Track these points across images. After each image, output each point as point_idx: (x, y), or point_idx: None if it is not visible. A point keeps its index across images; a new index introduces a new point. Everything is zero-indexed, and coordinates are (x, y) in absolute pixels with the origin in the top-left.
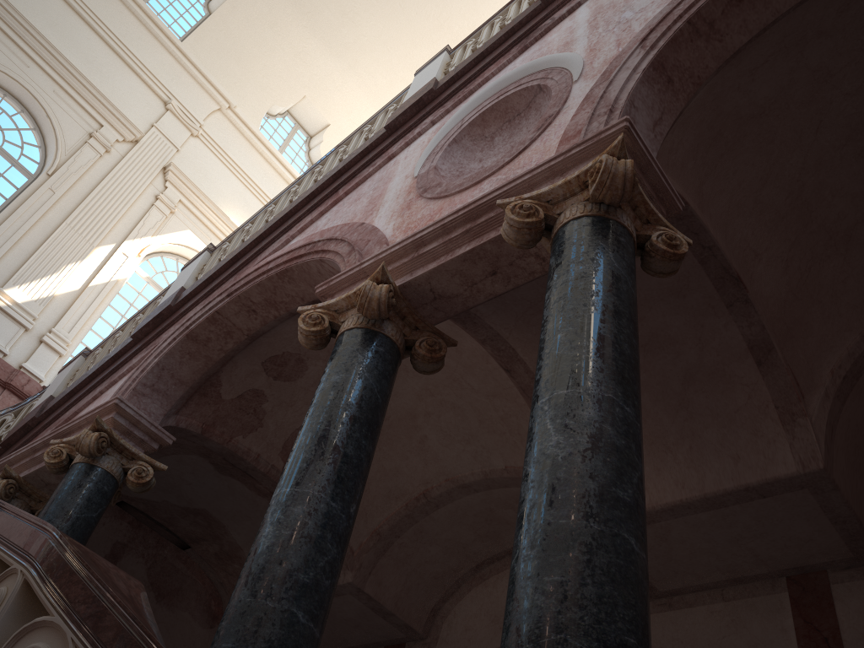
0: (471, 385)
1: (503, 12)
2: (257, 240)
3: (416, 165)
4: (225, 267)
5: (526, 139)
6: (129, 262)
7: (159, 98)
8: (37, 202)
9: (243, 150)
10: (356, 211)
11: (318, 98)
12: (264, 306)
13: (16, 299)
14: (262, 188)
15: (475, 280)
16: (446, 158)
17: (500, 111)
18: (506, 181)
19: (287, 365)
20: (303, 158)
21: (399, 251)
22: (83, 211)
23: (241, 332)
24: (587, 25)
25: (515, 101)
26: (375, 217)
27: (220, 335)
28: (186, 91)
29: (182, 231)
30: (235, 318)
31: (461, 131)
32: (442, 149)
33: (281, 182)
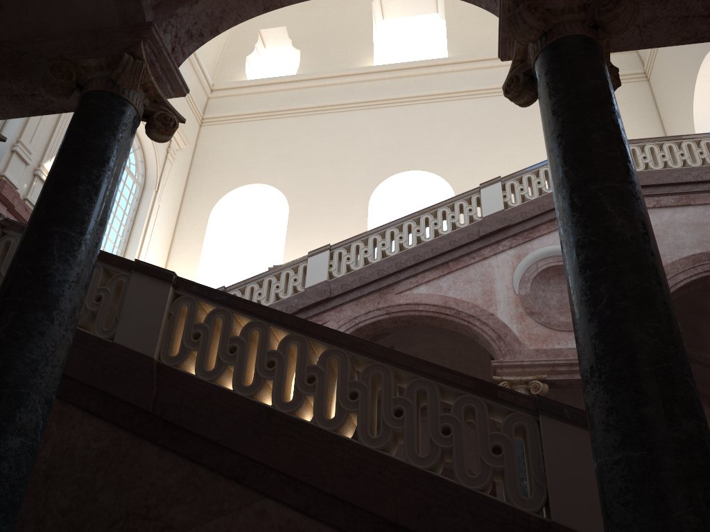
0: (460, 353)
1: (534, 171)
2: (391, 273)
3: (514, 284)
4: (368, 283)
5: None
6: None
7: None
8: None
9: None
10: (474, 293)
11: None
12: (403, 321)
13: None
14: None
15: (572, 384)
16: (530, 286)
17: (556, 268)
18: None
19: (380, 336)
20: None
21: (545, 364)
22: None
23: (381, 328)
24: None
25: None
26: (496, 310)
27: (371, 329)
28: None
29: None
30: (384, 323)
31: (537, 272)
32: (529, 281)
33: None
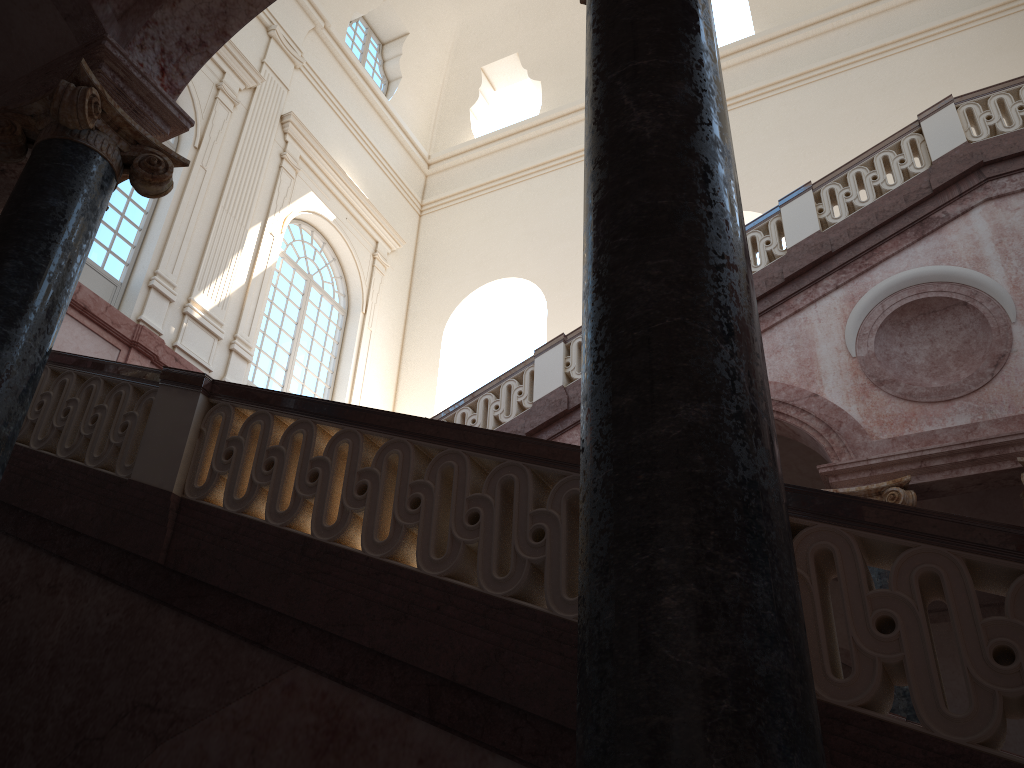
0: (800, 469)
1: (865, 161)
2: None
3: (847, 342)
4: None
5: (986, 372)
6: (276, 243)
7: (260, 22)
8: (195, 186)
9: (337, 78)
10: (785, 368)
11: (399, 1)
12: None
13: (205, 308)
14: (360, 125)
15: (963, 486)
16: (875, 341)
17: (917, 305)
18: (1008, 433)
19: None
20: (378, 73)
21: (907, 459)
22: (232, 188)
23: None
24: (994, 247)
25: (933, 301)
26: (822, 388)
27: None
28: (282, 9)
29: (307, 194)
30: None
31: (885, 318)
32: (872, 334)
33: (372, 114)
